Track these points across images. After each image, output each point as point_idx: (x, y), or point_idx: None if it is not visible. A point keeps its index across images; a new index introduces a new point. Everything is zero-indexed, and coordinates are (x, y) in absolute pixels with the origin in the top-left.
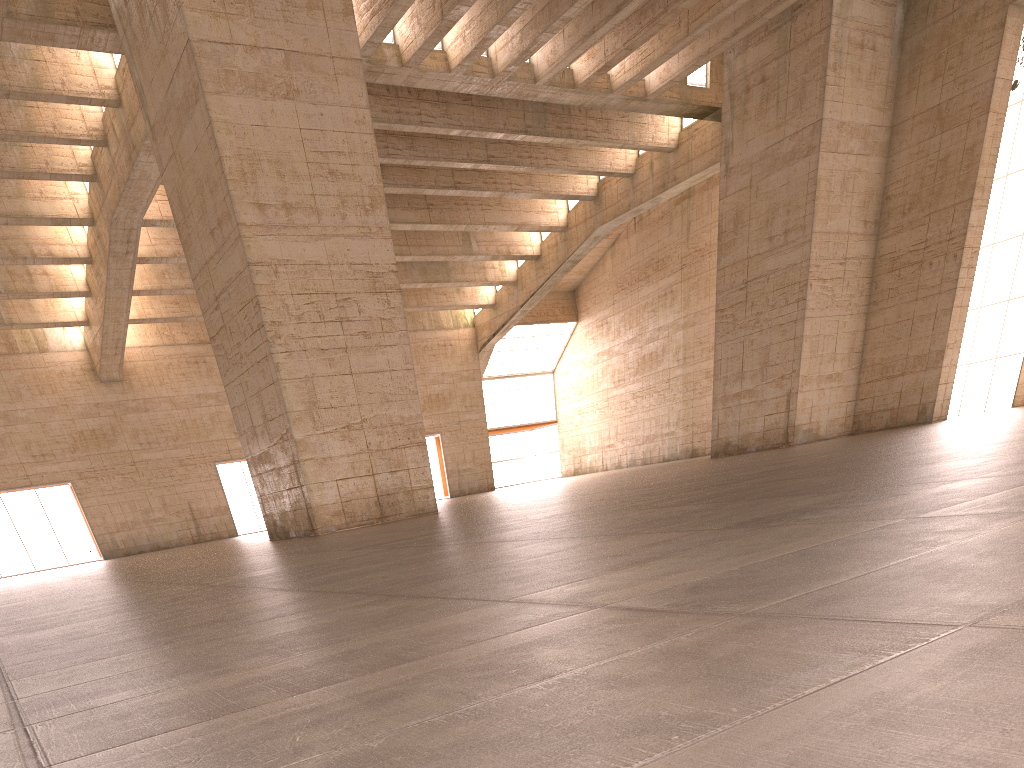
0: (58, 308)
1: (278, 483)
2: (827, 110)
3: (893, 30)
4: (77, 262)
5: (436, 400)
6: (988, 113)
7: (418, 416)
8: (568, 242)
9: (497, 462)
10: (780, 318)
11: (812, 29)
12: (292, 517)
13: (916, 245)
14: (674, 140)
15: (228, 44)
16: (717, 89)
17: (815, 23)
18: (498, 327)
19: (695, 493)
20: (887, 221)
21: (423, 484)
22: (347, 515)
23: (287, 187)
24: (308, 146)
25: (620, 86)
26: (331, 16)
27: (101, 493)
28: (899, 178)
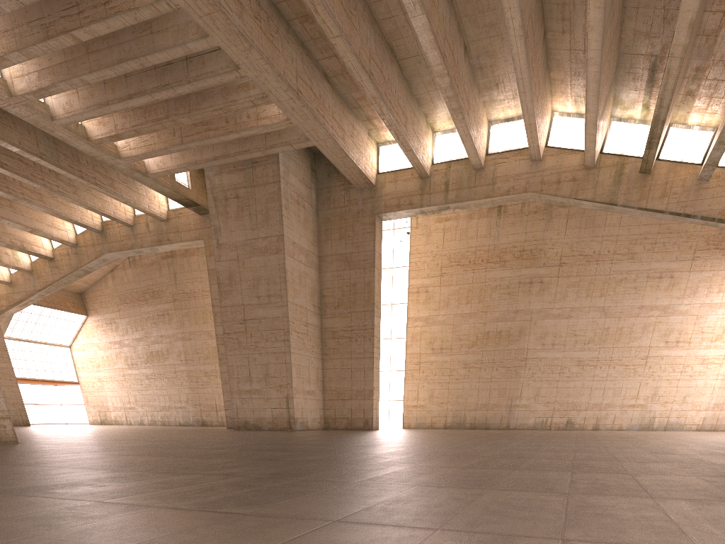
0: None
1: None
2: (285, 231)
3: (312, 202)
4: None
5: None
6: (374, 267)
7: None
8: (80, 256)
9: (26, 404)
10: (273, 348)
11: (268, 179)
12: None
13: (346, 327)
14: (164, 214)
15: None
16: (197, 192)
17: (269, 176)
18: (17, 301)
19: (412, 470)
20: (326, 309)
21: None
22: None
23: None
24: None
25: (128, 157)
26: None
27: None
28: (329, 286)
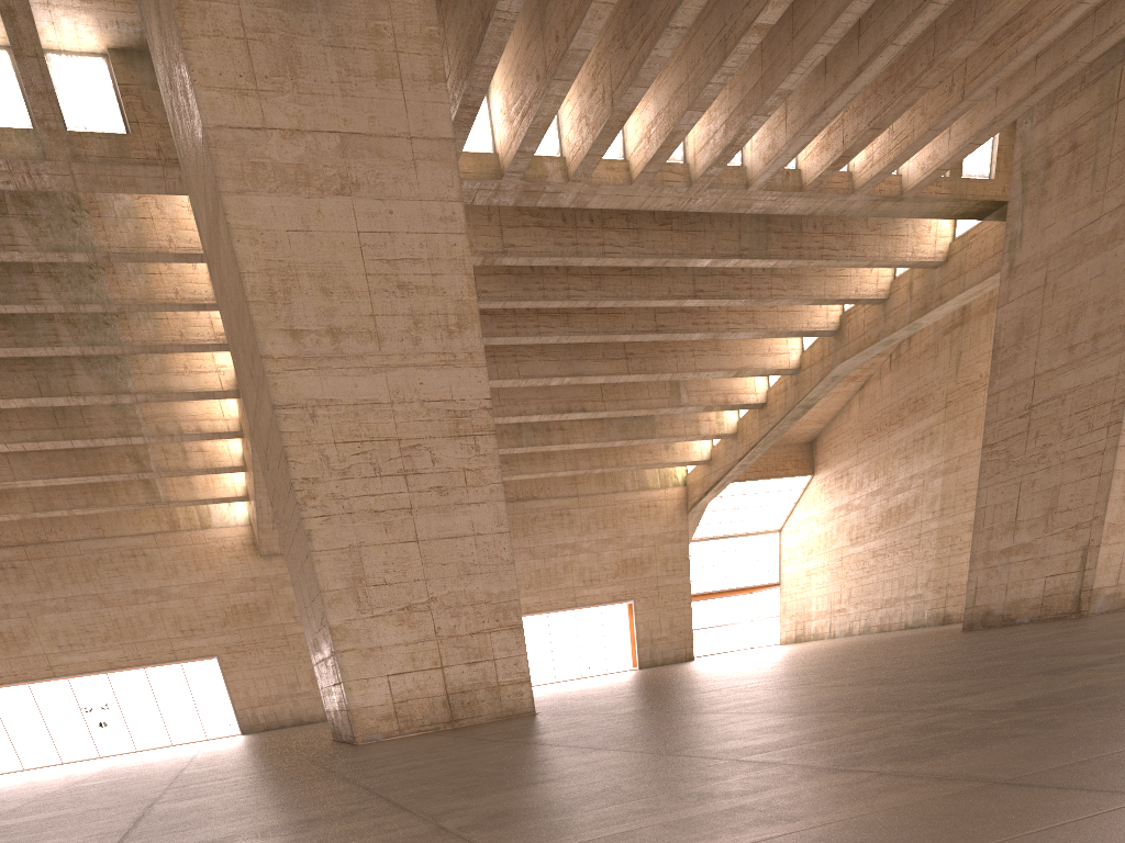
0: (218, 484)
1: (327, 676)
2: None
3: None
4: (227, 436)
5: (632, 564)
6: None
7: (513, 592)
8: (799, 385)
9: (704, 628)
10: (1079, 449)
11: None
12: (340, 718)
13: None
14: (942, 252)
15: (258, 129)
16: (1005, 179)
17: None
18: (711, 484)
19: (807, 798)
20: None
21: (515, 678)
22: (401, 719)
23: (335, 307)
24: (369, 253)
25: (865, 183)
26: (412, 85)
27: (247, 667)
28: None
